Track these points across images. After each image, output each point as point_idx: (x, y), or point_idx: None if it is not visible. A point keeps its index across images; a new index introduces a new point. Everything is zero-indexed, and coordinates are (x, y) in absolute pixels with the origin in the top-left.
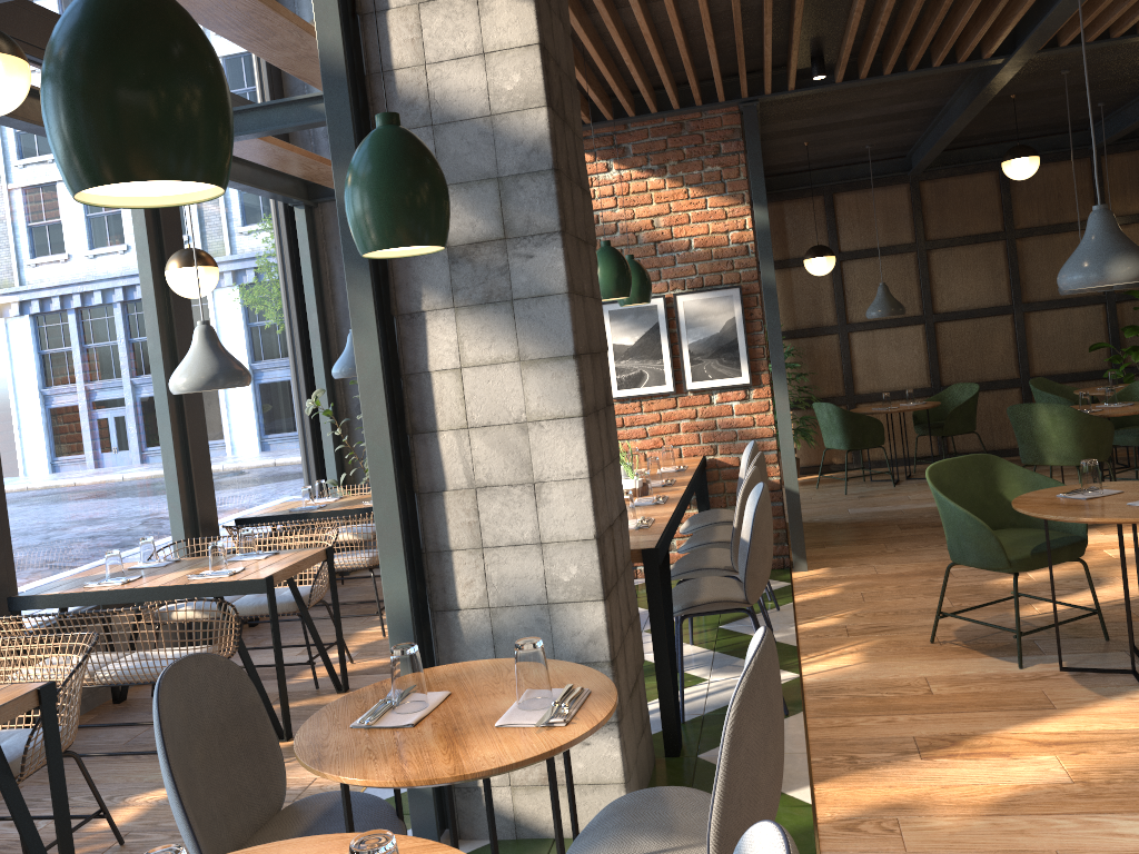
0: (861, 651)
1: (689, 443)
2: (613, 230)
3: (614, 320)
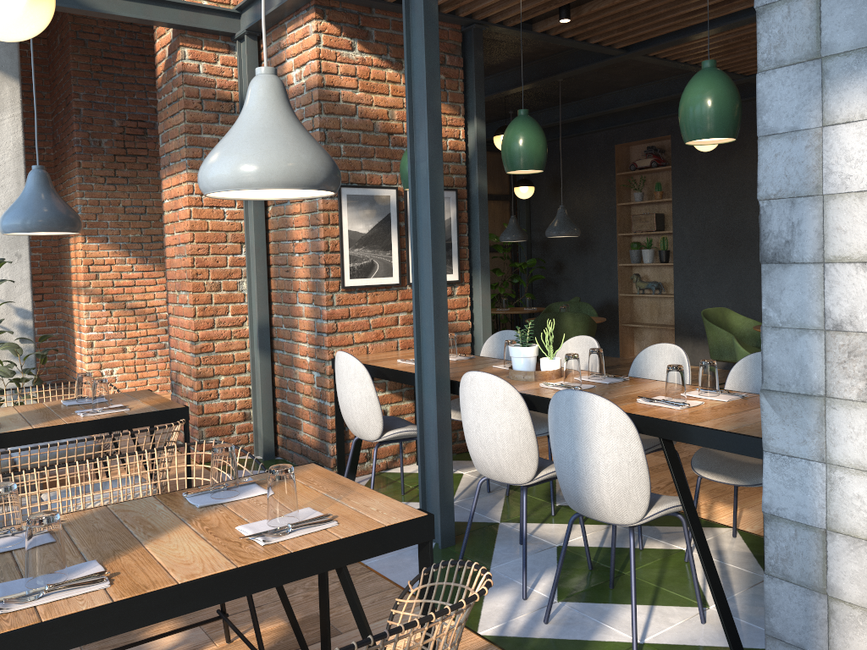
0: (715, 501)
1: (405, 335)
2: (353, 112)
3: (352, 205)
